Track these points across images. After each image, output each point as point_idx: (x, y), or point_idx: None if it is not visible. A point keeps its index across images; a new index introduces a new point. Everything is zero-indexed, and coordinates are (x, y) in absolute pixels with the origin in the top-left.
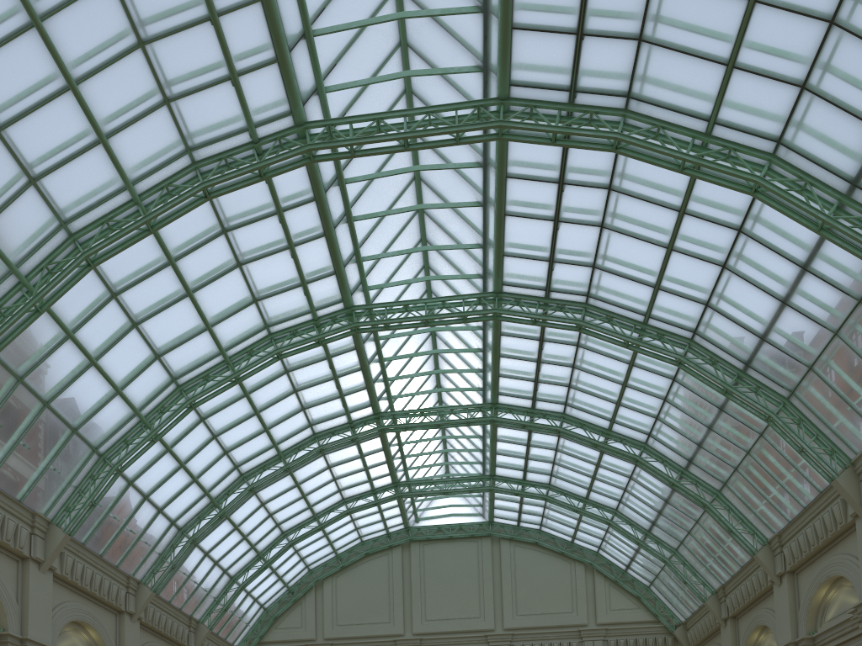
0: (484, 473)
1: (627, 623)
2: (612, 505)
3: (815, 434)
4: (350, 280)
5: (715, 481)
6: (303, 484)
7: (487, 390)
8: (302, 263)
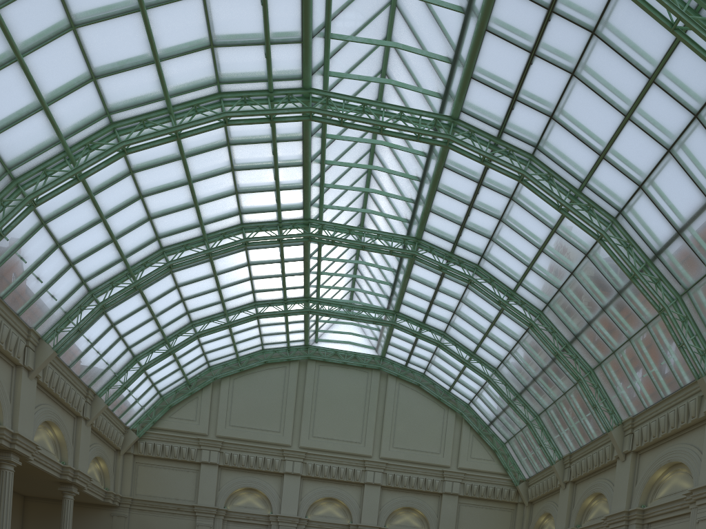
0: (388, 309)
1: (482, 472)
2: (494, 363)
3: (694, 334)
4: (314, 56)
5: (592, 360)
6: (220, 275)
7: (414, 224)
8: (271, 16)
